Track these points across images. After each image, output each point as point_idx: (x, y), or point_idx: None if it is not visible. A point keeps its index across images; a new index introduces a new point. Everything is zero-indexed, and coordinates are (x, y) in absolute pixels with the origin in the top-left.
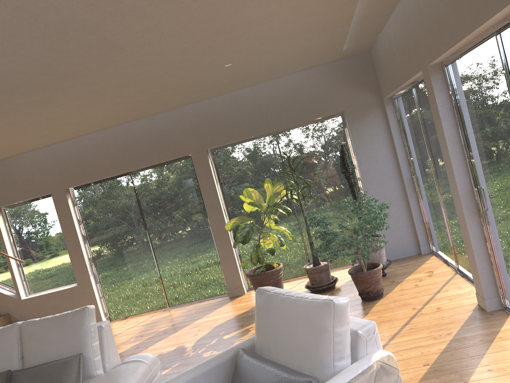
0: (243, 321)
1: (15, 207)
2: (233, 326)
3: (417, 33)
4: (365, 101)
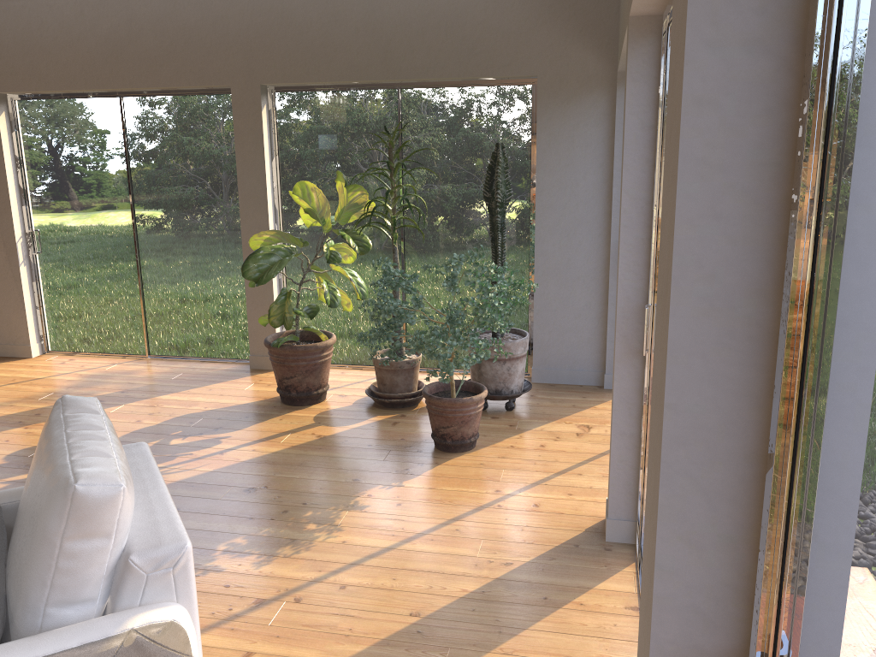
0: (227, 421)
1: None
2: (205, 425)
3: None
4: (582, 67)
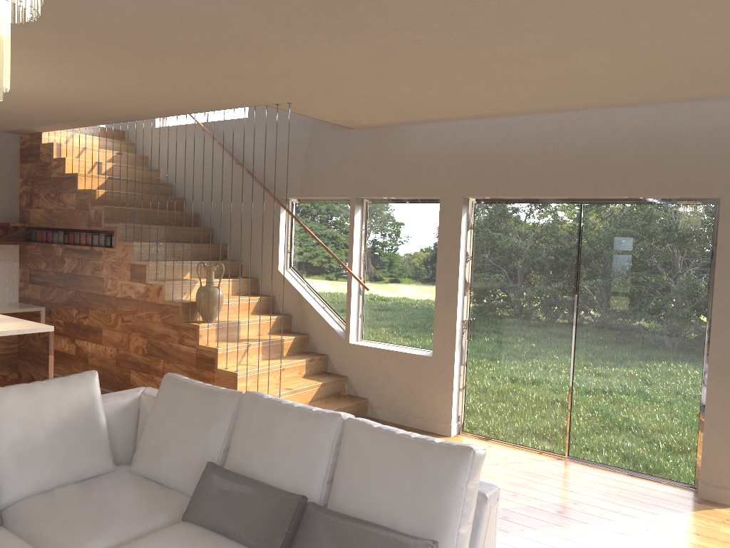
0: None
1: (382, 204)
2: None
3: None
4: None
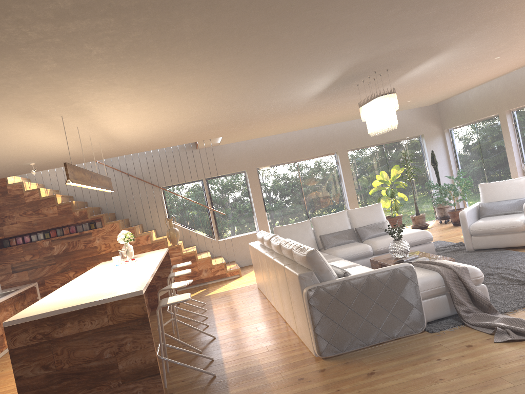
0: None
1: (215, 178)
2: None
3: (499, 97)
4: (434, 130)
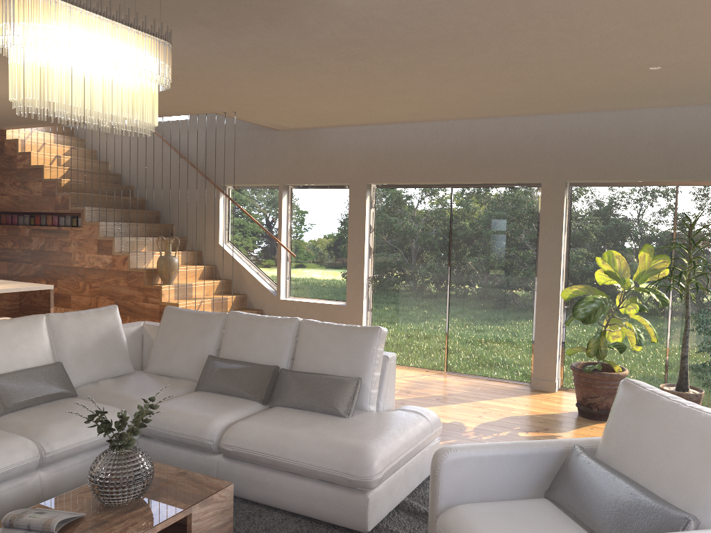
0: (548, 424)
1: (304, 189)
2: (534, 425)
3: None
4: None
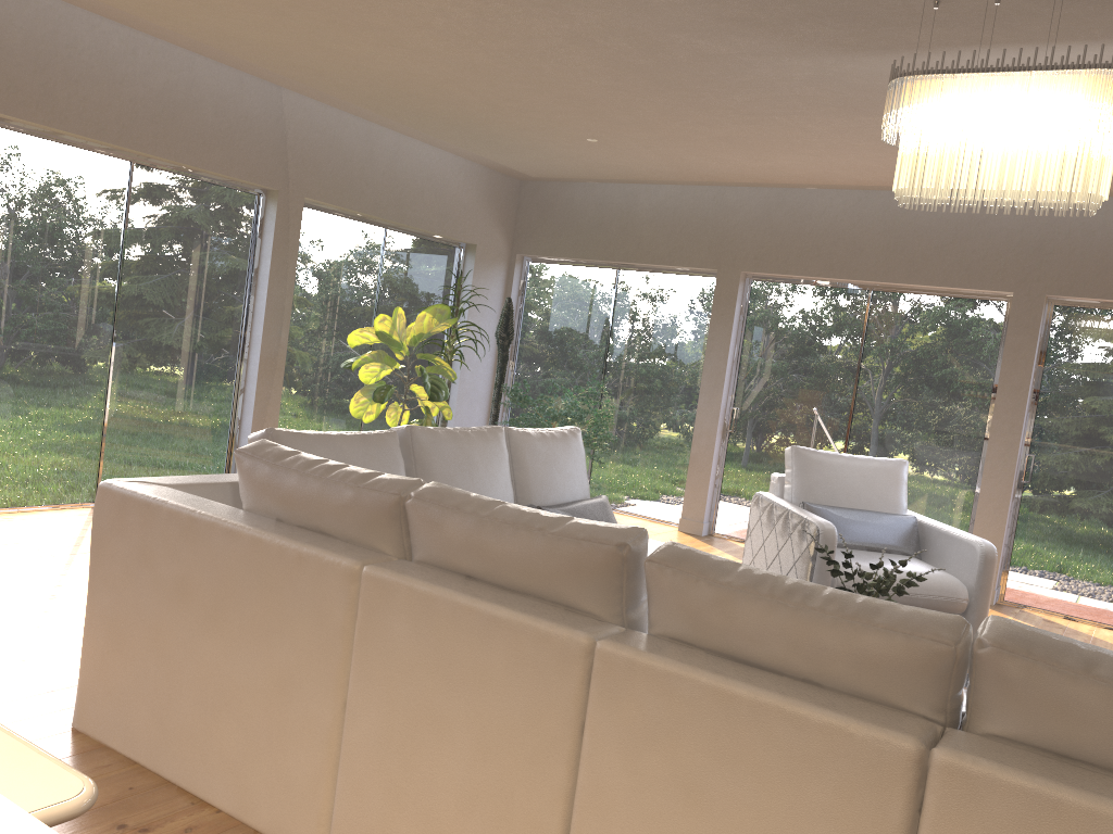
0: None
1: None
2: None
3: (738, 233)
4: (497, 245)
